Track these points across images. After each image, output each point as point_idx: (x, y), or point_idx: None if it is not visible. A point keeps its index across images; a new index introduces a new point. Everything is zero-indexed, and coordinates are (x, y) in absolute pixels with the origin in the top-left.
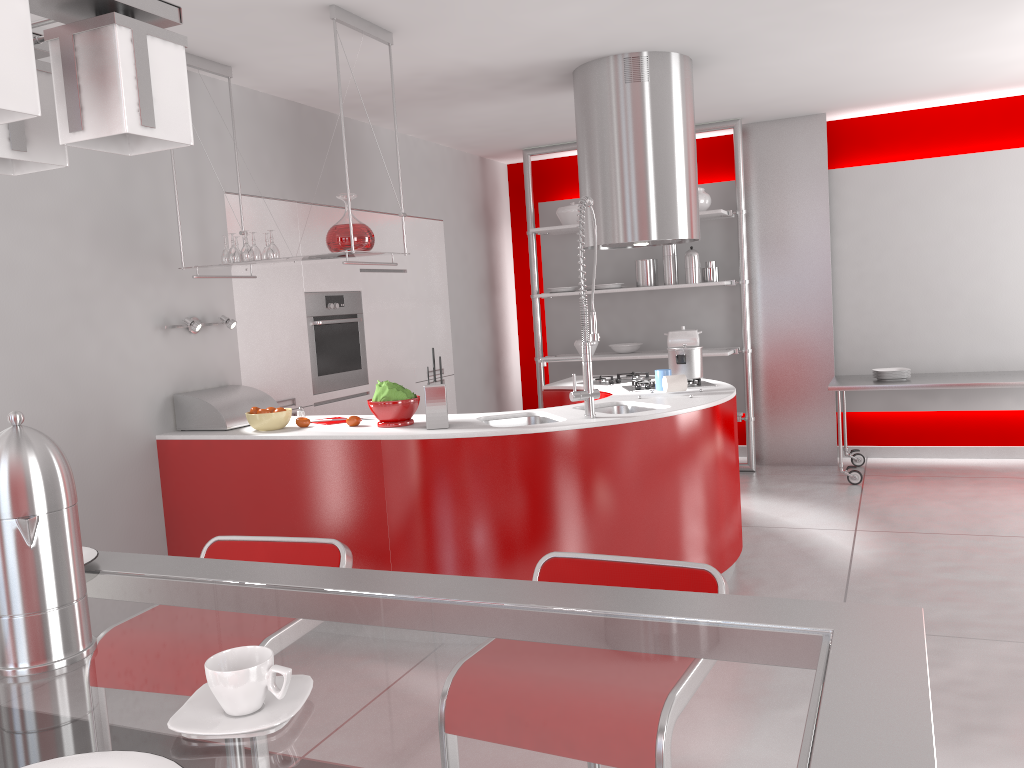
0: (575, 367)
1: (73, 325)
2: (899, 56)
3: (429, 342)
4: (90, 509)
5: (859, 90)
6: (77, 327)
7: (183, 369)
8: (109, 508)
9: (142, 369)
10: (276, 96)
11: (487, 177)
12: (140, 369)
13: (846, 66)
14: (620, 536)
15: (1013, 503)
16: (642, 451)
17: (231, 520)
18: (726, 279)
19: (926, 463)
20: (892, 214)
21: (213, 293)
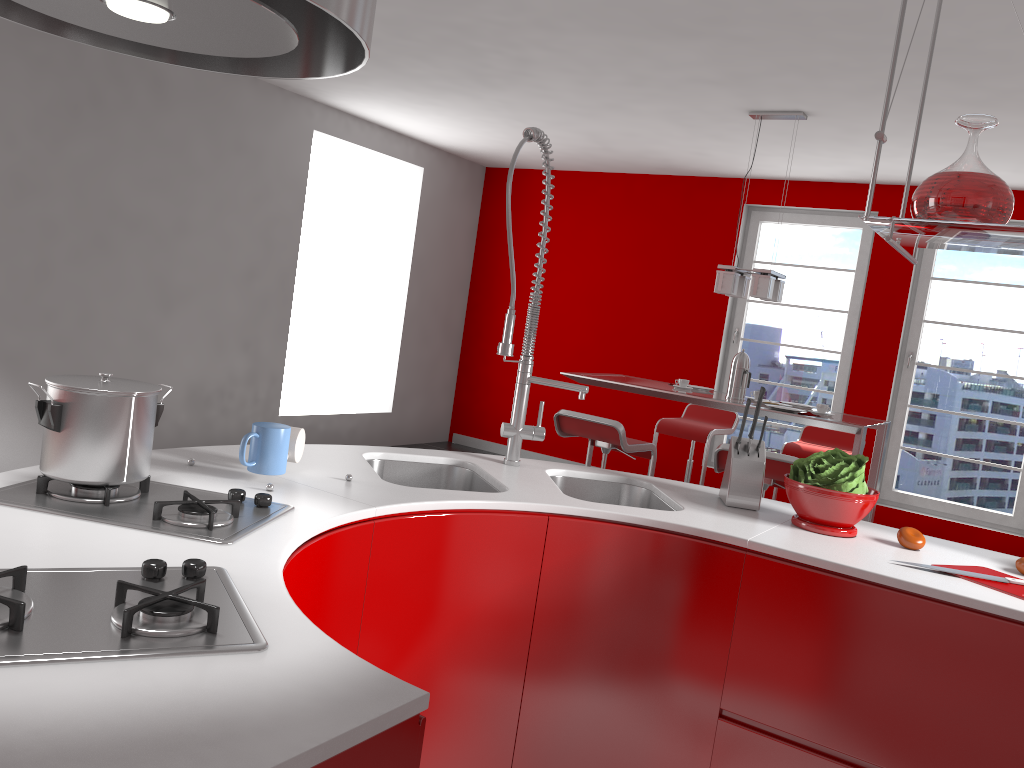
0: None
1: None
2: None
3: None
4: None
5: None
6: None
7: None
8: None
9: None
10: None
11: None
12: None
13: None
14: None
15: None
16: None
17: None
18: None
19: None
20: None
21: None
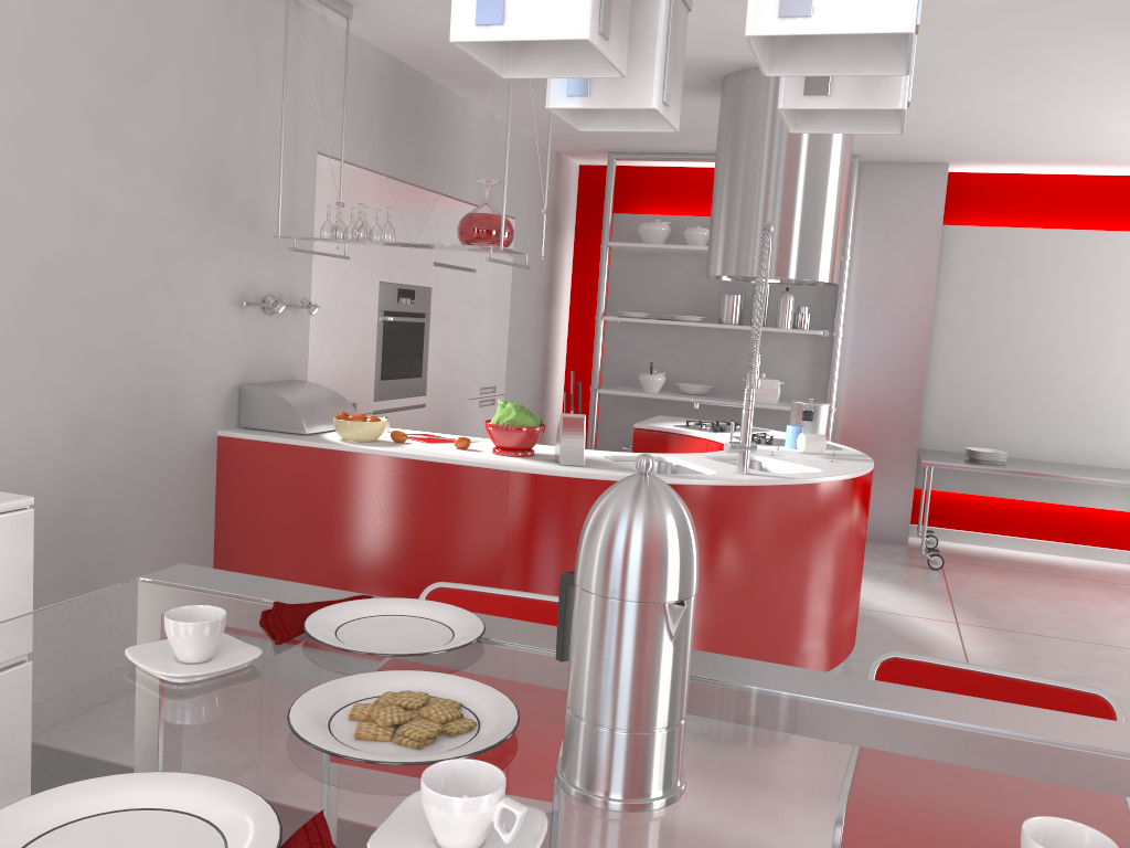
0: (630, 402)
1: (150, 288)
2: (1067, 116)
3: (486, 355)
4: (142, 511)
5: (1000, 145)
6: (154, 291)
7: (253, 355)
8: (161, 512)
9: (213, 350)
10: (380, 48)
11: (560, 176)
12: (211, 350)
13: (1007, 118)
14: (762, 610)
15: (1109, 610)
16: (796, 518)
17: (302, 542)
18: (813, 328)
19: (1000, 554)
20: (1003, 283)
21: (293, 270)
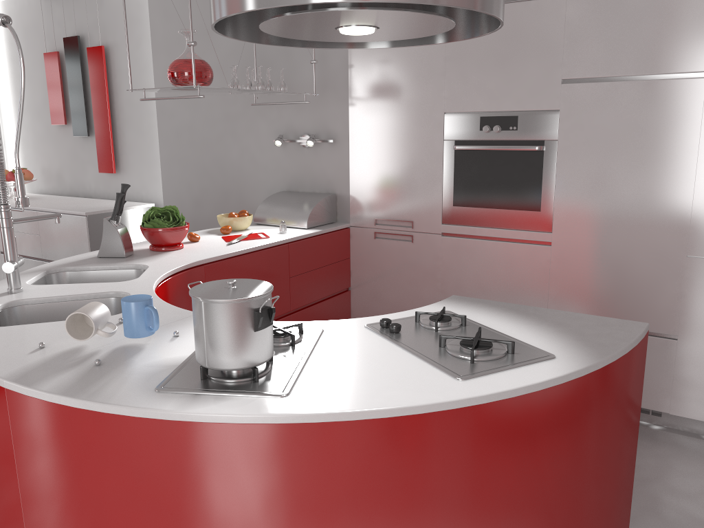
0: None
1: (225, 135)
2: None
3: None
4: None
5: None
6: (227, 137)
7: (296, 174)
8: None
9: (265, 169)
10: None
11: None
12: (264, 169)
13: None
14: None
15: None
16: None
17: None
18: None
19: None
20: None
21: (328, 115)
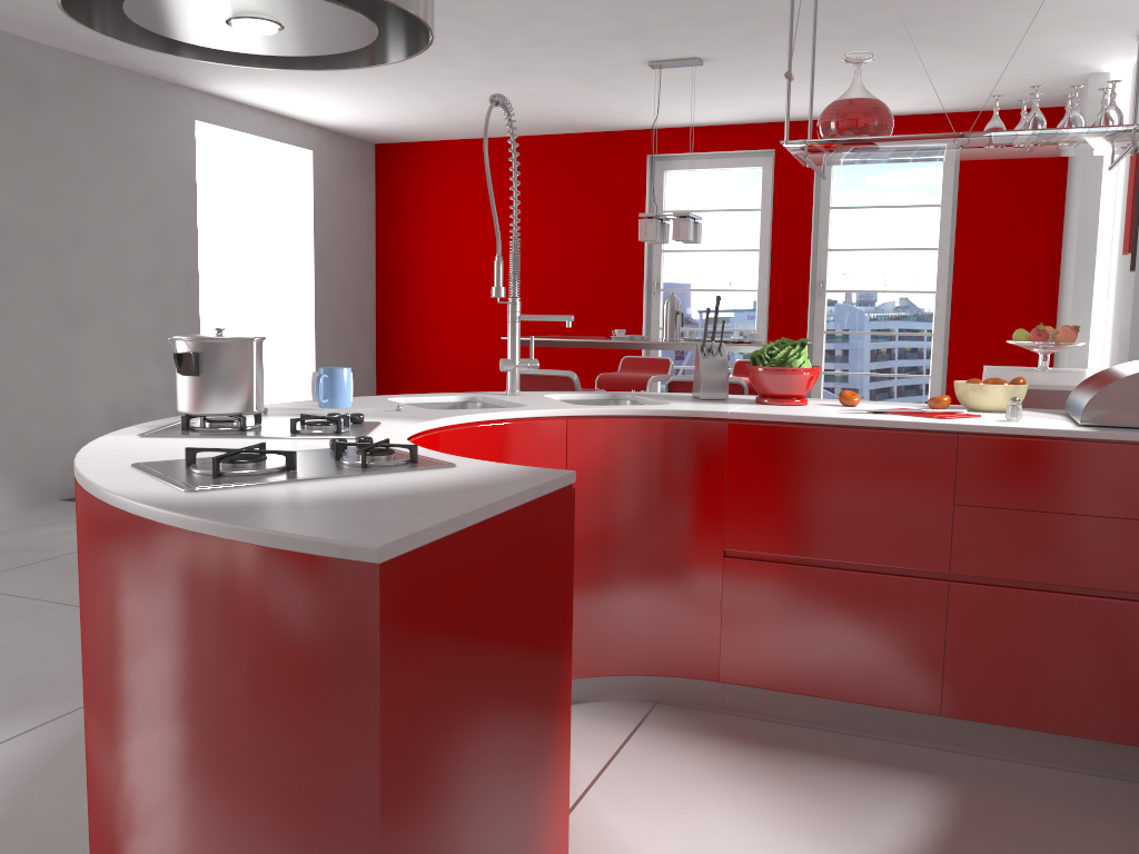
0: None
1: None
2: None
3: None
4: None
5: None
6: None
7: None
8: None
9: None
10: None
11: None
12: None
13: None
14: None
15: None
16: None
17: None
18: None
19: None
20: None
21: None
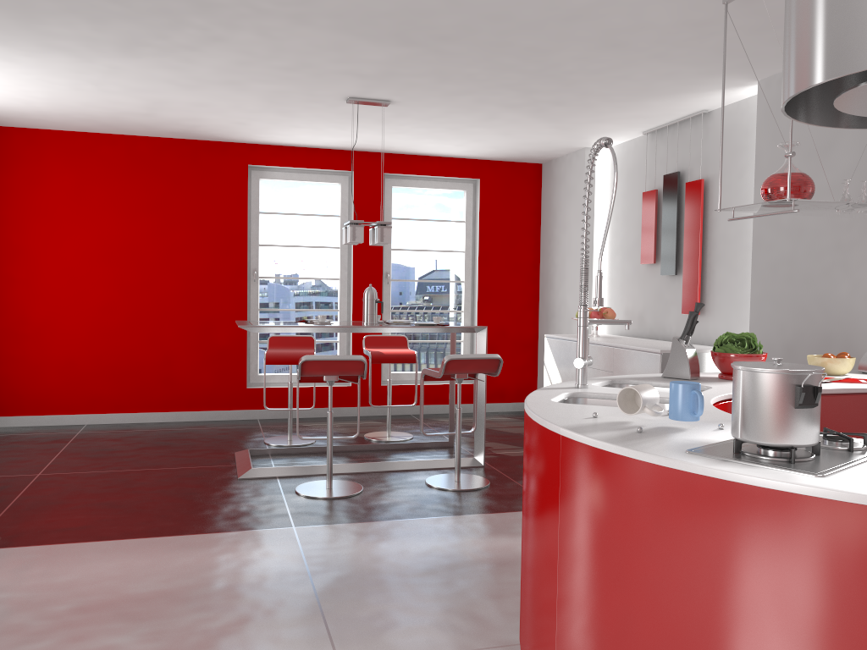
0: None
1: (833, 268)
2: None
3: None
4: None
5: None
6: (835, 270)
7: None
8: None
9: None
10: None
11: None
12: None
13: None
14: None
15: None
16: None
17: None
18: None
19: None
20: None
21: None
